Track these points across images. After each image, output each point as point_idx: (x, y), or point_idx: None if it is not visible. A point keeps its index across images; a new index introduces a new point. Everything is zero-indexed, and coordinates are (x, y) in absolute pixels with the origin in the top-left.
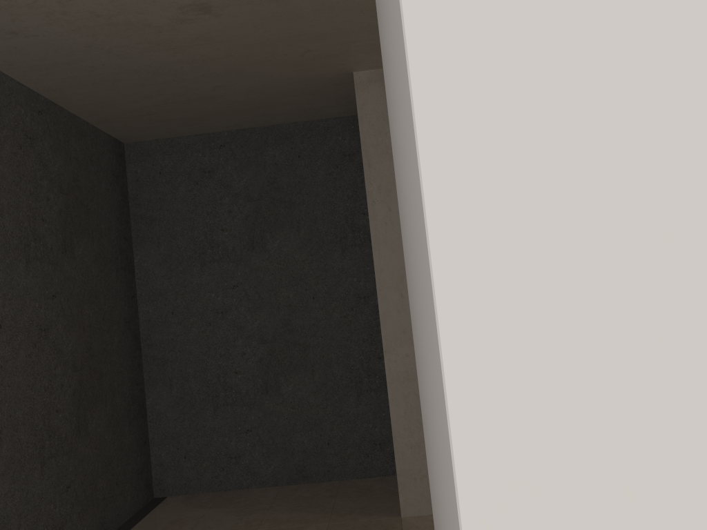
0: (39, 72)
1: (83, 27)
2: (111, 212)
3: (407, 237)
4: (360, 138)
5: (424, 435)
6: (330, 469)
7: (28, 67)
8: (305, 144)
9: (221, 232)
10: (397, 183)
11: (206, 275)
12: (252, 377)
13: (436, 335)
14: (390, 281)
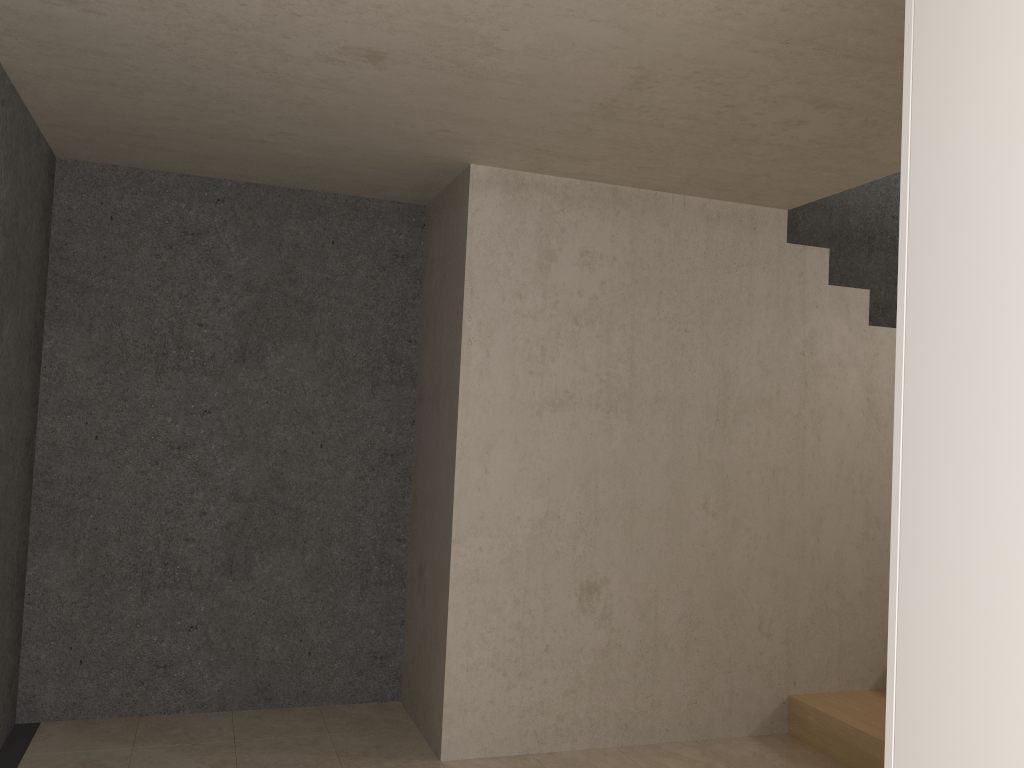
0: (45, 50)
1: (185, 26)
2: (35, 267)
3: (1011, 539)
4: (466, 253)
5: (896, 708)
6: (306, 689)
7: (34, 41)
8: (345, 228)
9: (197, 328)
10: (933, 464)
11: (163, 387)
12: (211, 549)
13: None
14: (474, 449)
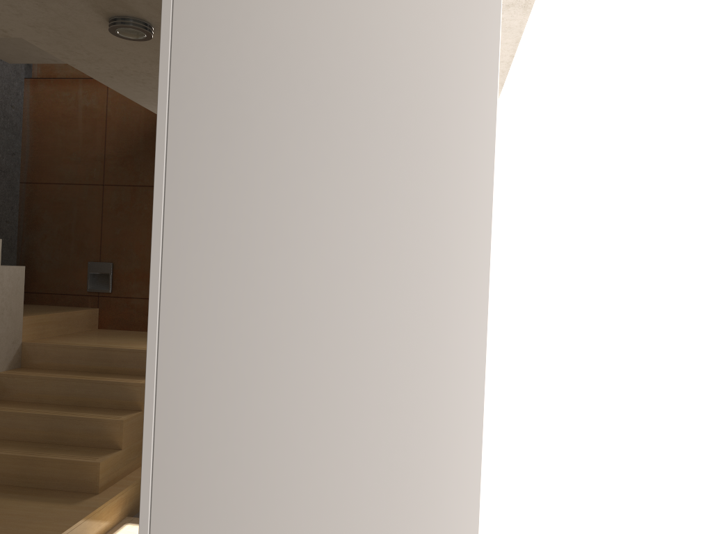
0: None
1: None
2: None
3: (272, 412)
4: None
5: None
6: None
7: None
8: None
9: None
10: (195, 350)
11: None
12: None
13: (469, 492)
14: None
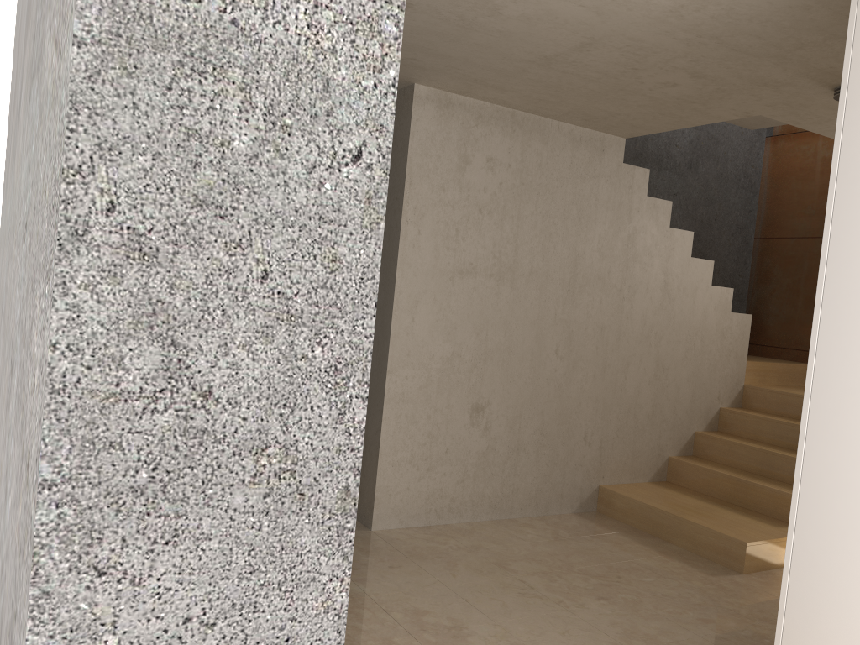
0: None
1: None
2: None
3: None
4: (408, 153)
5: (803, 470)
6: None
7: None
8: None
9: None
10: (842, 331)
11: None
12: None
13: None
14: (406, 303)
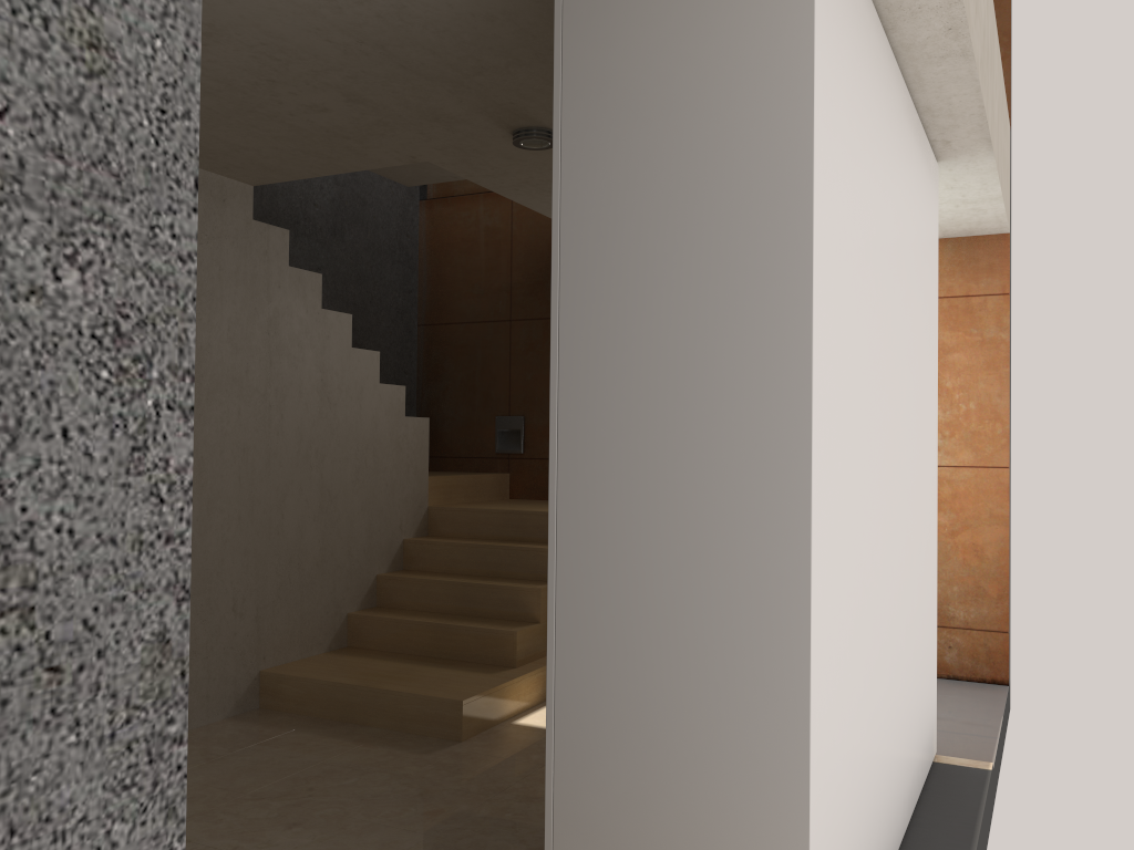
0: None
1: None
2: None
3: (645, 450)
4: None
5: (557, 583)
6: None
7: None
8: None
9: None
10: (585, 405)
11: None
12: None
13: (802, 506)
14: None
